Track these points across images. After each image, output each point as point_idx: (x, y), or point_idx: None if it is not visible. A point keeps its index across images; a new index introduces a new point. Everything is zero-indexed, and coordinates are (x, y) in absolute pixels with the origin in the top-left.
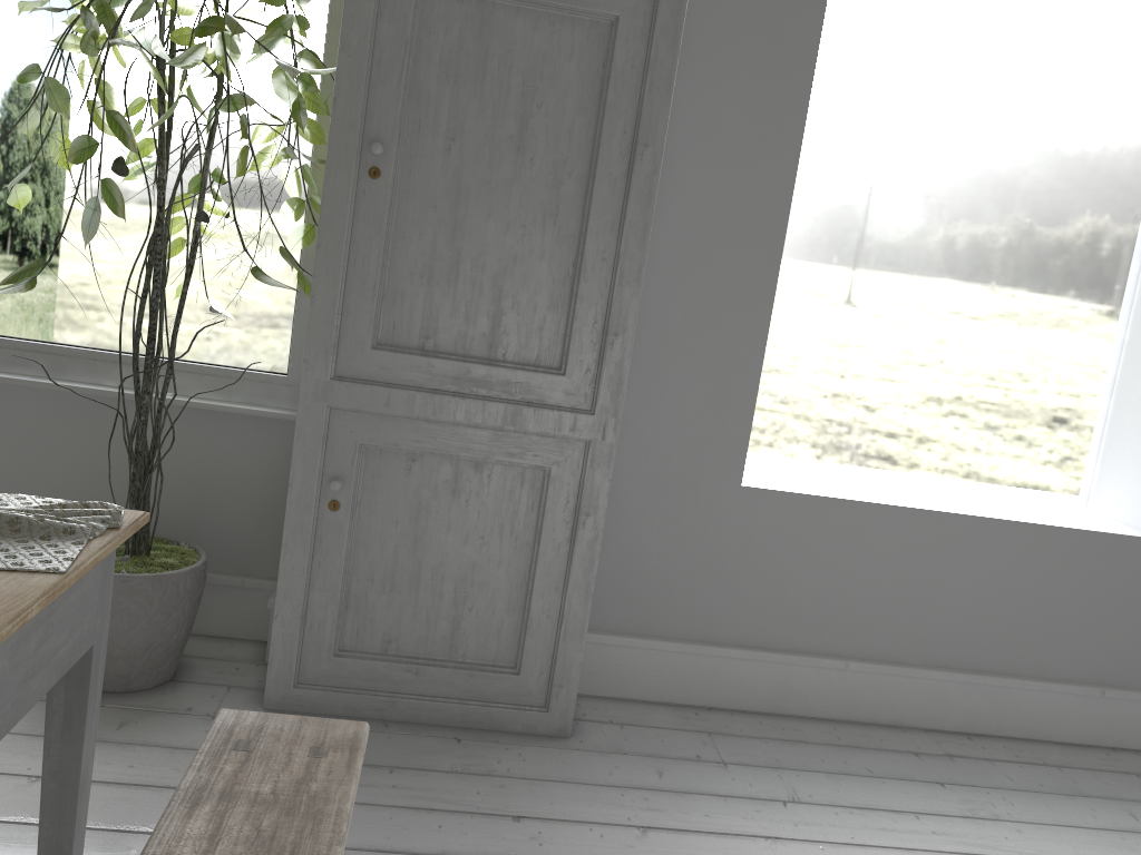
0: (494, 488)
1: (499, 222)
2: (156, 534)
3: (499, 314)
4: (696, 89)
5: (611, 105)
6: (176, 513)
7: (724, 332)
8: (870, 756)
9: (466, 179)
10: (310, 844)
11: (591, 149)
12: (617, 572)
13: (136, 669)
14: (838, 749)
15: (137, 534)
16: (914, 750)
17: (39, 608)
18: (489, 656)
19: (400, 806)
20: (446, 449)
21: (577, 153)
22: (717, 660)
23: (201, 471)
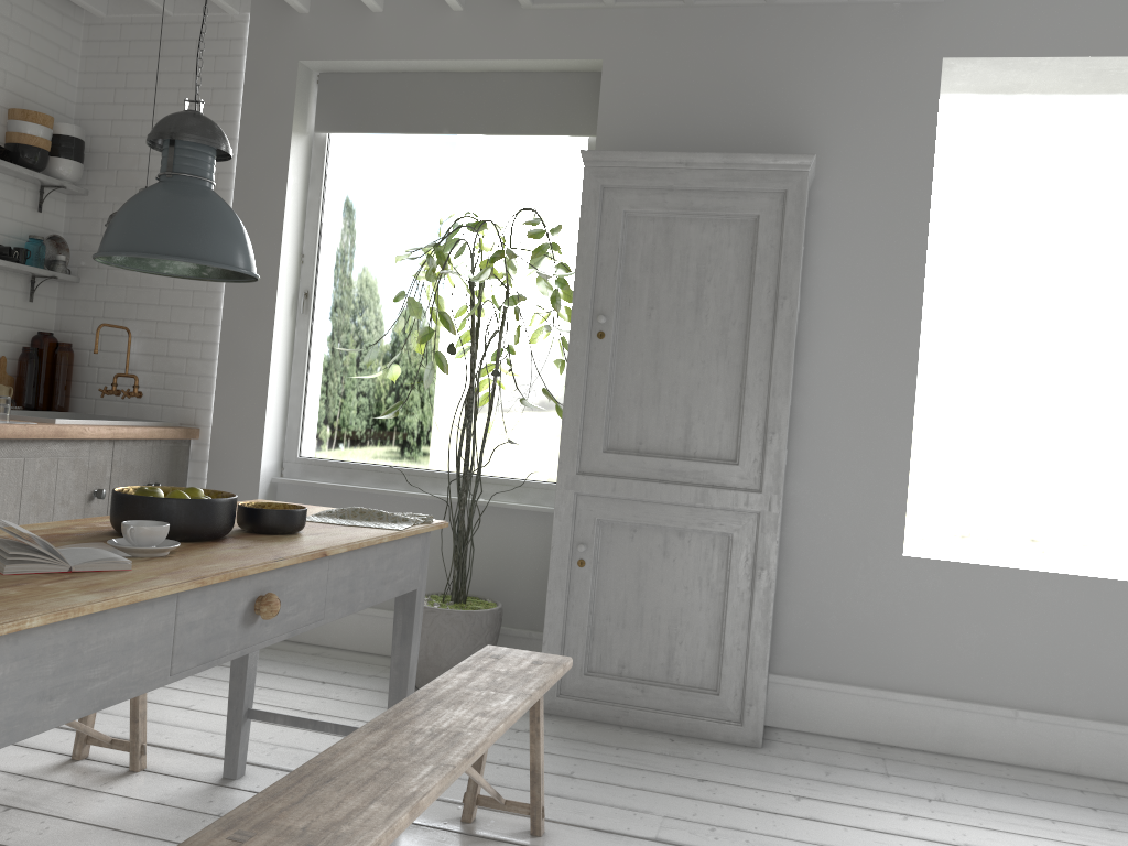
0: (693, 550)
1: (686, 360)
2: (471, 594)
3: (690, 424)
4: (835, 255)
5: (758, 273)
6: (486, 583)
7: (875, 432)
8: (1032, 787)
9: (662, 334)
10: (520, 687)
11: (747, 305)
12: (804, 627)
13: None
14: (1002, 780)
15: (458, 588)
16: (1081, 789)
17: (388, 539)
18: (696, 680)
19: (618, 765)
20: (656, 521)
21: (738, 308)
22: (895, 704)
23: (501, 553)
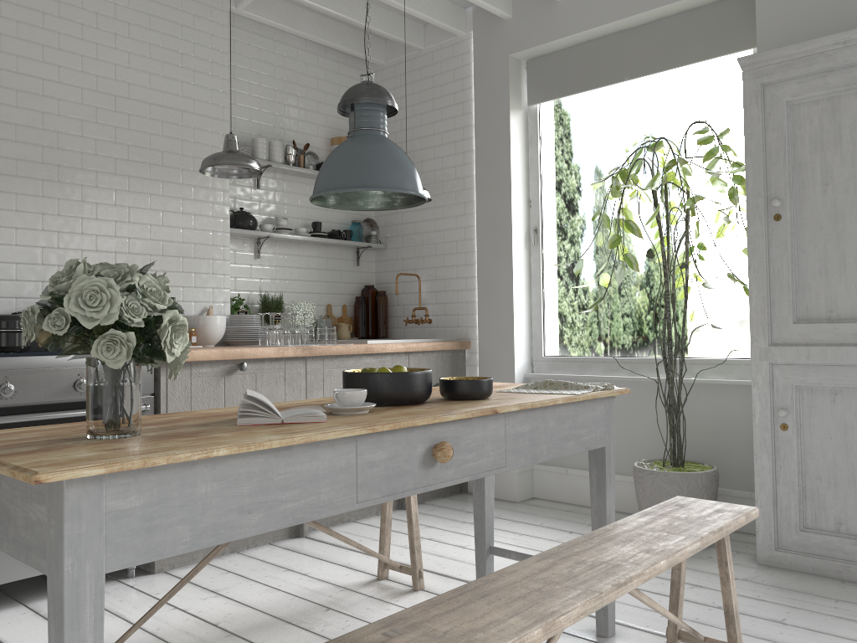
0: None
1: None
2: (690, 460)
3: None
4: None
5: None
6: (705, 451)
7: None
8: None
9: (840, 206)
10: (693, 530)
11: None
12: None
13: None
14: None
15: (674, 454)
16: None
17: (562, 401)
18: None
19: (835, 616)
20: (856, 383)
21: None
22: None
23: (716, 423)
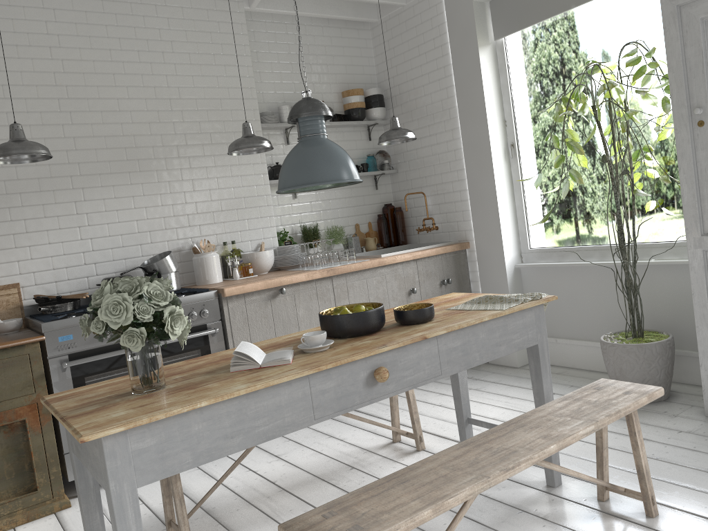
0: None
1: None
2: (652, 329)
3: None
4: None
5: None
6: (667, 320)
7: None
8: None
9: None
10: (594, 414)
11: None
12: None
13: None
14: None
15: (634, 327)
16: None
17: (488, 318)
18: None
19: None
20: None
21: None
22: None
23: (674, 297)
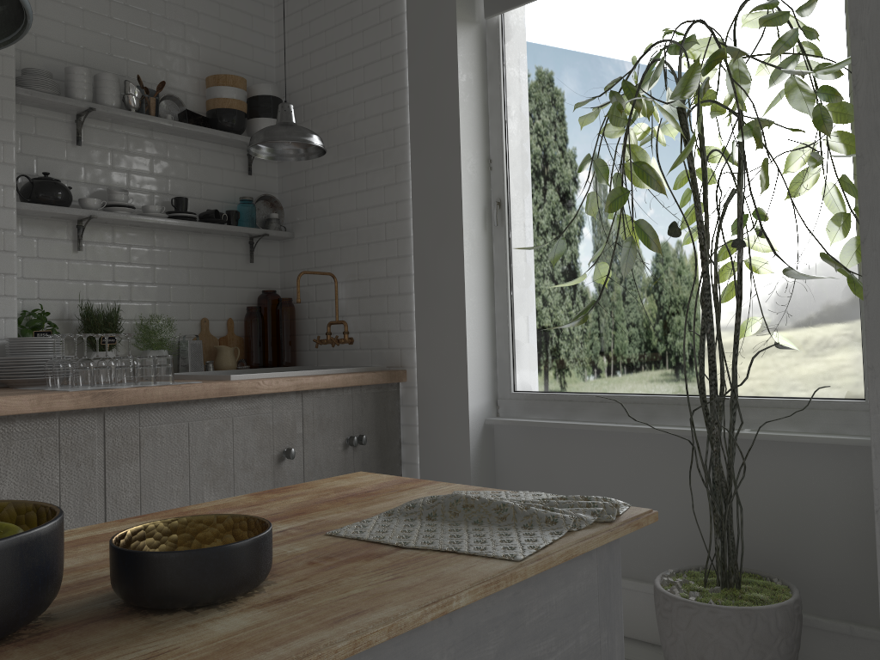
0: None
1: None
2: (748, 569)
3: None
4: None
5: None
6: (769, 549)
7: None
8: None
9: None
10: None
11: None
12: None
13: None
14: None
15: (724, 566)
16: None
17: (472, 597)
18: None
19: None
20: None
21: None
22: None
23: (787, 505)
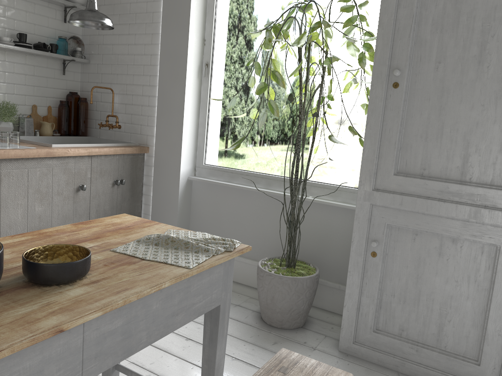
0: (463, 254)
1: (467, 104)
2: (301, 259)
3: (467, 155)
4: None
5: None
6: (312, 251)
7: None
8: None
9: (447, 83)
10: None
11: None
12: None
13: (285, 319)
14: None
15: (289, 258)
16: None
17: (170, 283)
18: (461, 350)
19: None
20: (434, 229)
21: None
22: None
23: (322, 232)
